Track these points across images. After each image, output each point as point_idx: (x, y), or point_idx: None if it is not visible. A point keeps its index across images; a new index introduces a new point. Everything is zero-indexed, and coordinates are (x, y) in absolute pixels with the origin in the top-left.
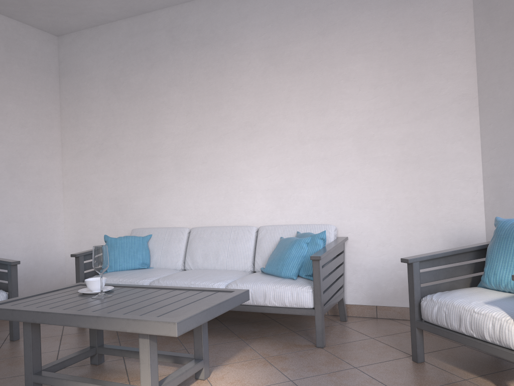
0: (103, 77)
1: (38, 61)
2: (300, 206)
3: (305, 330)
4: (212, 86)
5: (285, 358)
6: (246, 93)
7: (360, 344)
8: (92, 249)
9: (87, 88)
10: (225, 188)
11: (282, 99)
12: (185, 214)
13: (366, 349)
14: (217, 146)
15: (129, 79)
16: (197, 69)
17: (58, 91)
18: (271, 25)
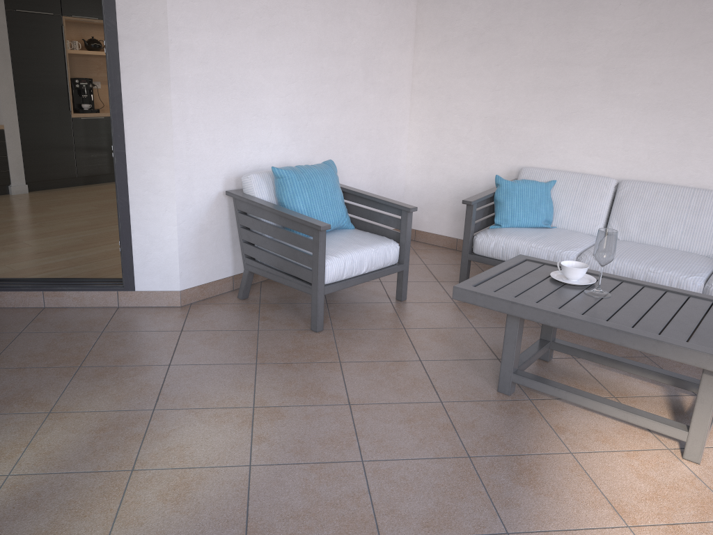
0: None
1: None
2: None
3: None
4: None
5: None
6: None
7: None
8: (446, 181)
9: None
10: (683, 127)
11: None
12: (606, 156)
13: None
14: (685, 60)
15: None
16: None
17: None
18: None
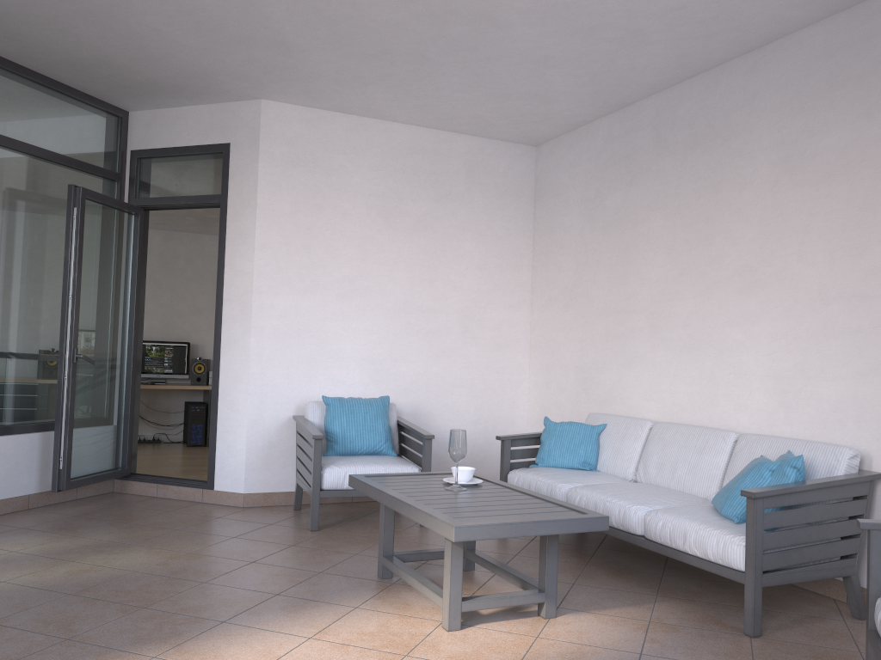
0: (578, 199)
1: (507, 184)
2: (815, 409)
3: (768, 611)
4: (702, 208)
5: (676, 631)
6: (746, 218)
7: (821, 652)
8: None
9: (561, 215)
10: (709, 366)
11: (797, 229)
12: (658, 400)
13: (818, 659)
14: (703, 300)
15: (605, 201)
16: (684, 183)
17: (532, 219)
18: (789, 107)
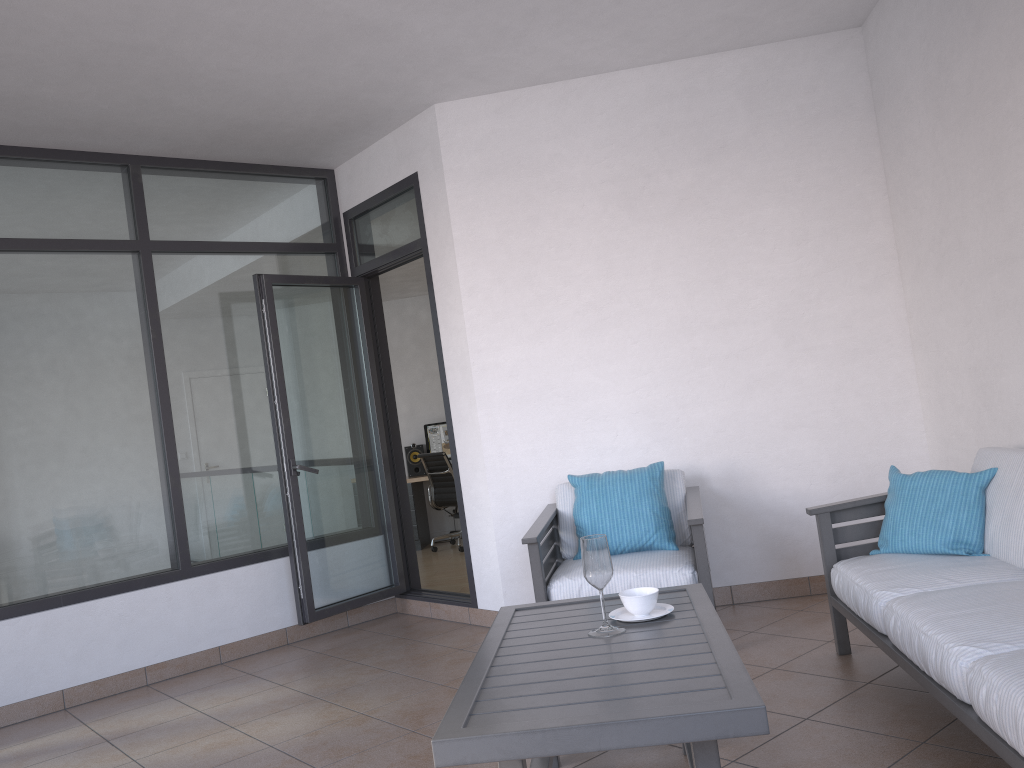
0: (919, 88)
1: (820, 100)
2: None
3: None
4: None
5: None
6: None
7: None
8: None
9: (905, 122)
10: None
11: None
12: None
13: None
14: None
15: (951, 76)
16: None
17: (875, 142)
18: None
